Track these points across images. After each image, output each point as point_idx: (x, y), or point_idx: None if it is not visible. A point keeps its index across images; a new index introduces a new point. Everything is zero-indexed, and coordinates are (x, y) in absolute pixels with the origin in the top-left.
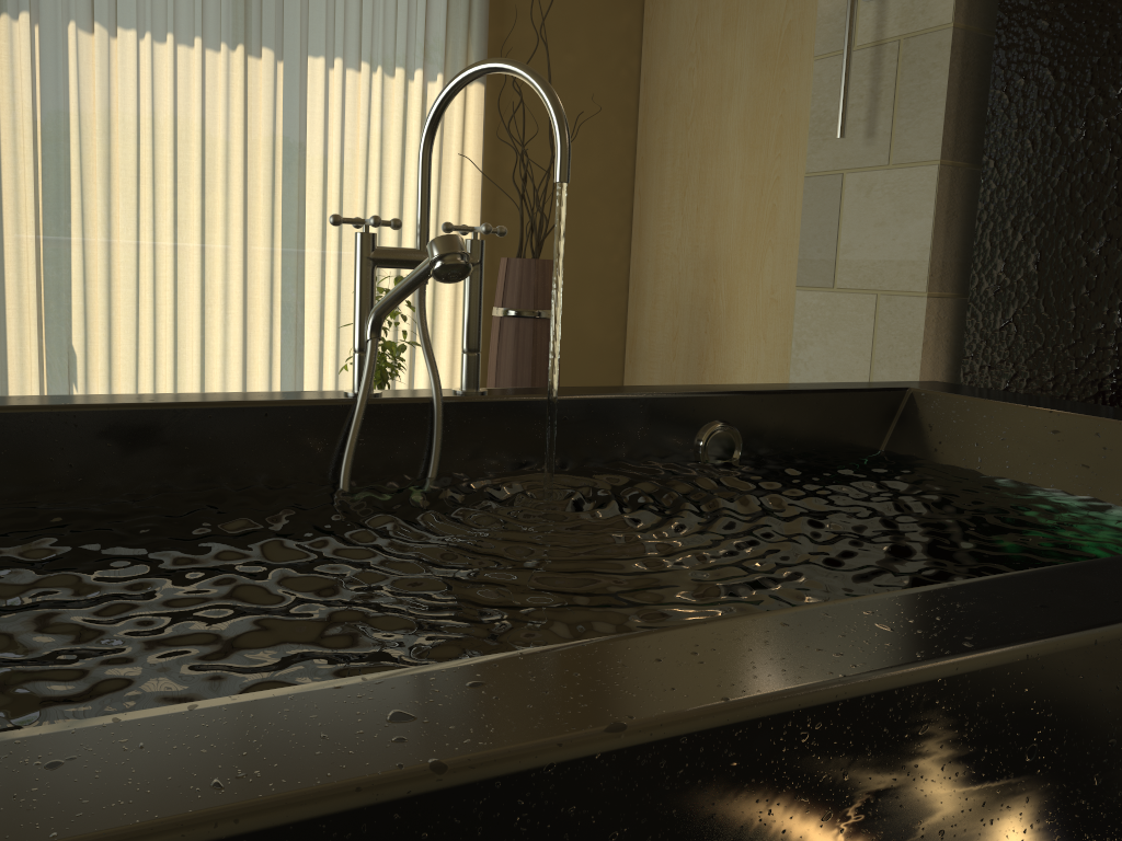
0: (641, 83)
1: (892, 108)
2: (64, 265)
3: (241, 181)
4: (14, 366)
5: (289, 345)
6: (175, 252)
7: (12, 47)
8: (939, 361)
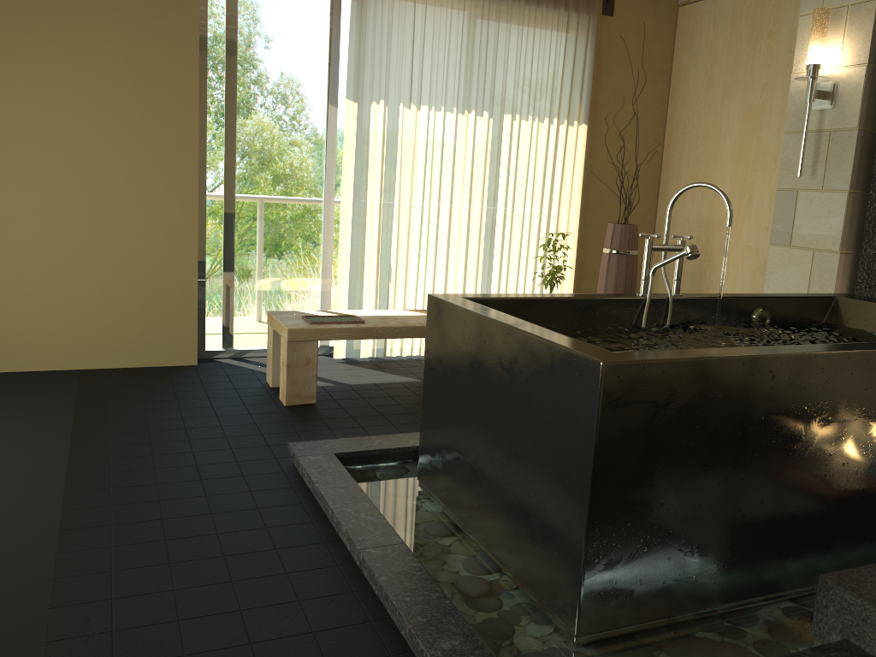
0: (667, 119)
1: (825, 163)
2: (389, 223)
3: (469, 179)
4: (366, 273)
5: (485, 264)
6: (438, 216)
7: (376, 118)
8: (844, 283)
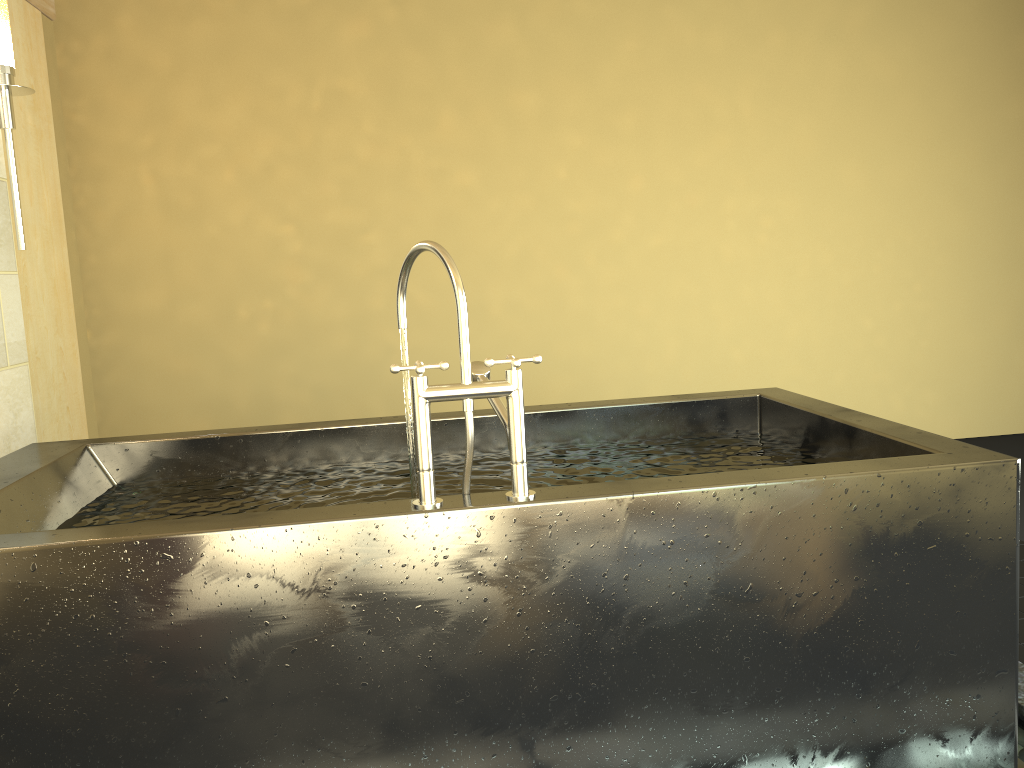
0: None
1: None
2: None
3: None
4: None
5: None
6: None
7: None
8: None
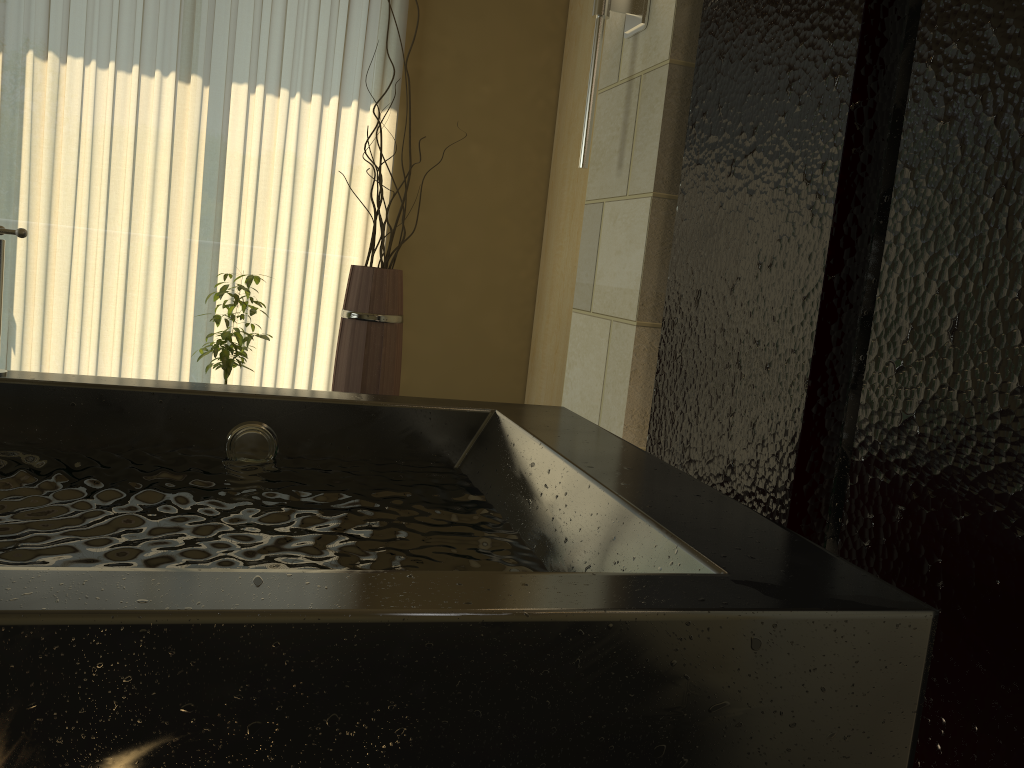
0: (557, 114)
1: (632, 141)
2: (10, 249)
3: (167, 187)
4: None
5: (201, 330)
6: (104, 244)
7: None
8: (652, 391)
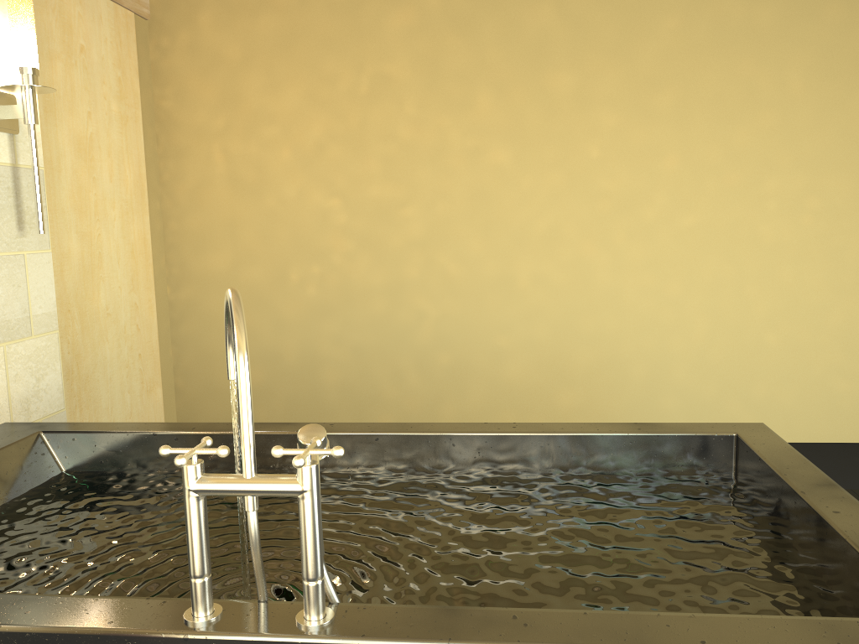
0: None
1: None
2: None
3: None
4: None
5: None
6: None
7: None
8: None
